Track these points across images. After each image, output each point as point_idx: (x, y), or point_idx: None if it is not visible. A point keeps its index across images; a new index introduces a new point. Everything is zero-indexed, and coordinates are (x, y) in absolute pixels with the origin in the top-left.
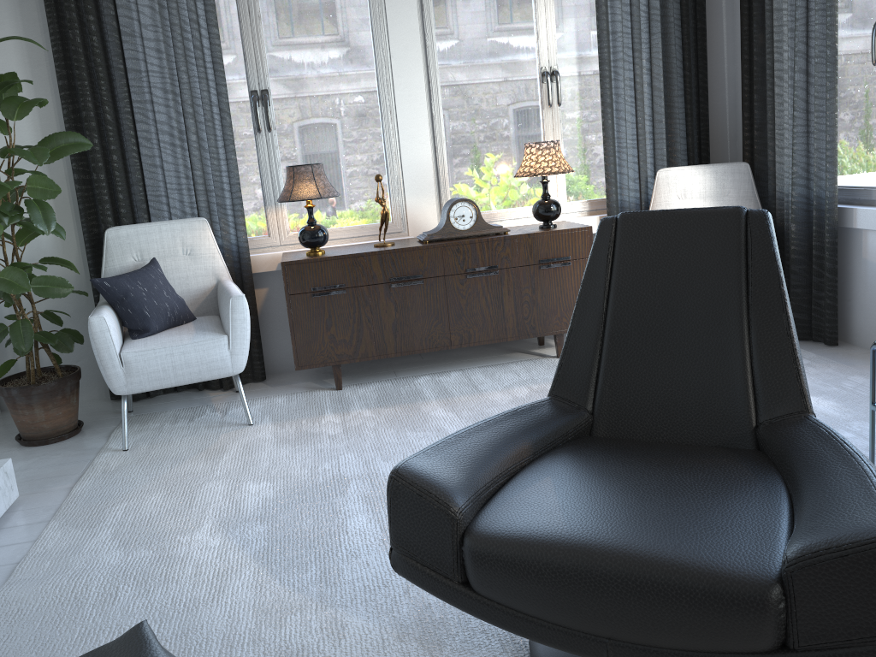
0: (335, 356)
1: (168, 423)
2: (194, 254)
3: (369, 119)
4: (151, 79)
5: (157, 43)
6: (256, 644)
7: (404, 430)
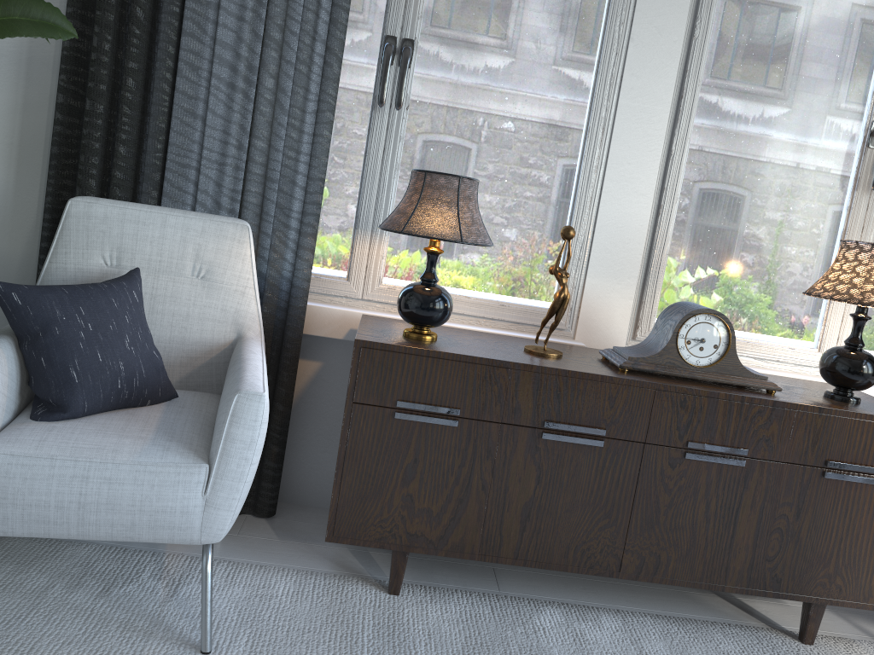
0: (404, 535)
1: (62, 585)
2: (211, 280)
3: (563, 132)
4: None
5: None
6: None
7: None
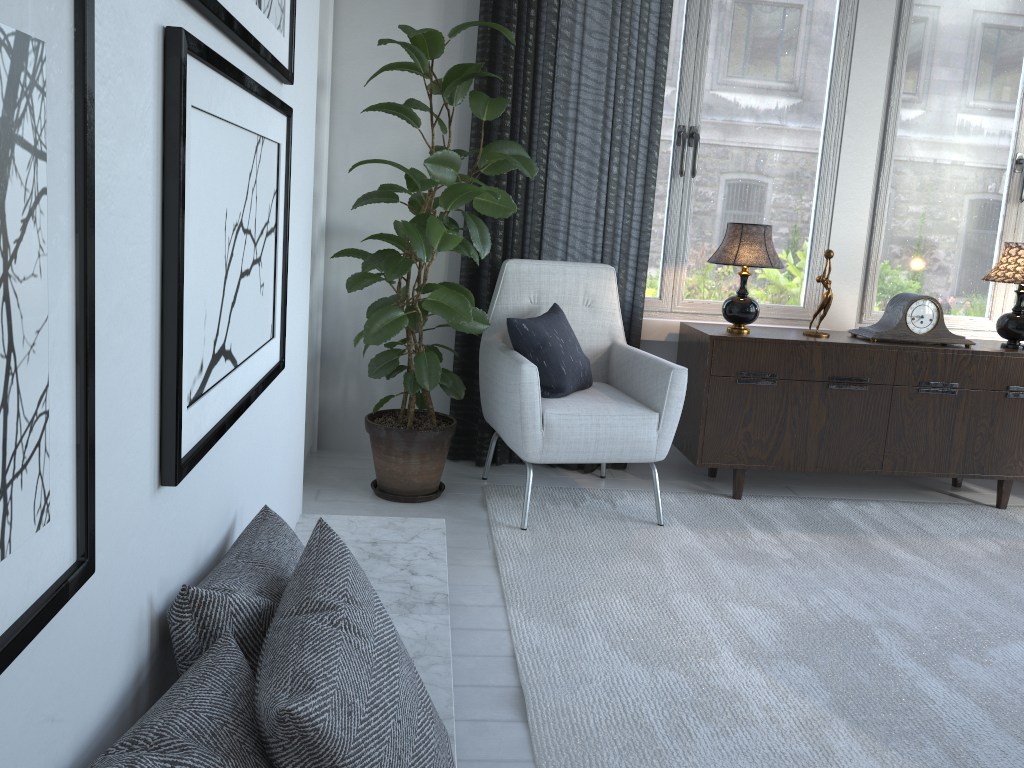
0: (745, 458)
1: (549, 504)
2: (594, 307)
3: (802, 181)
4: (582, 94)
5: (600, 53)
6: None
7: (878, 570)
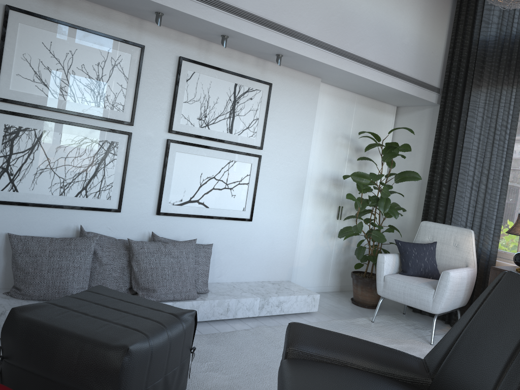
0: None
1: (405, 324)
2: (458, 247)
3: None
4: (472, 153)
5: (479, 135)
6: (274, 384)
7: None
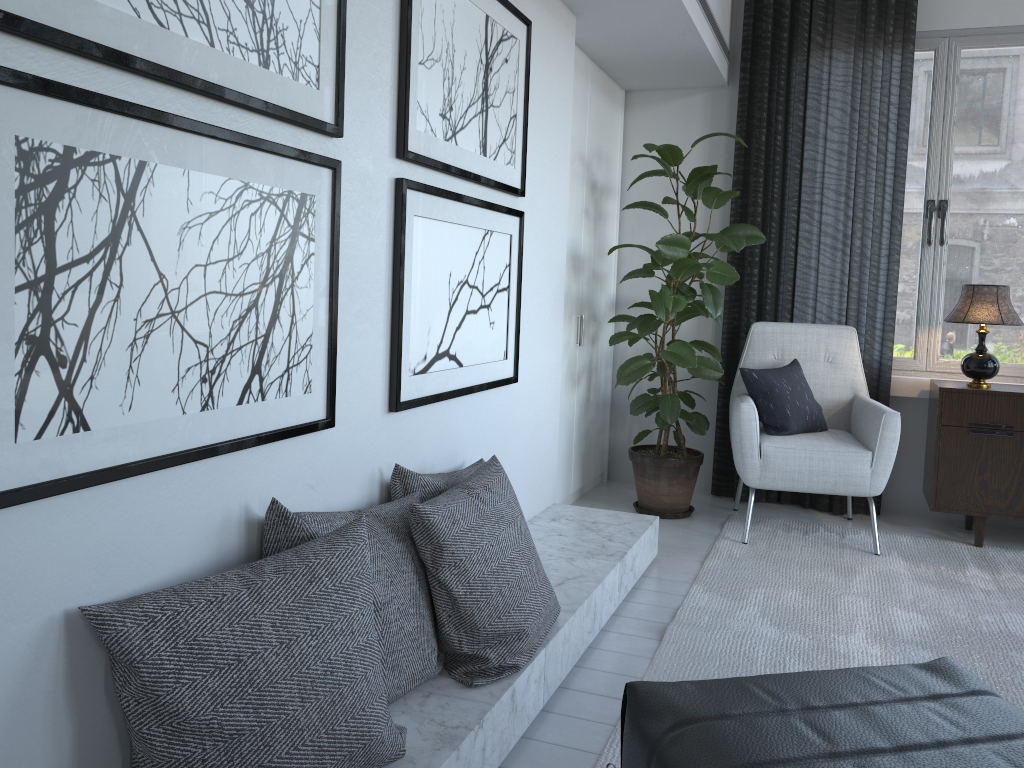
0: (983, 506)
1: (781, 530)
2: (835, 363)
3: None
4: (826, 180)
5: (840, 145)
6: None
7: None
